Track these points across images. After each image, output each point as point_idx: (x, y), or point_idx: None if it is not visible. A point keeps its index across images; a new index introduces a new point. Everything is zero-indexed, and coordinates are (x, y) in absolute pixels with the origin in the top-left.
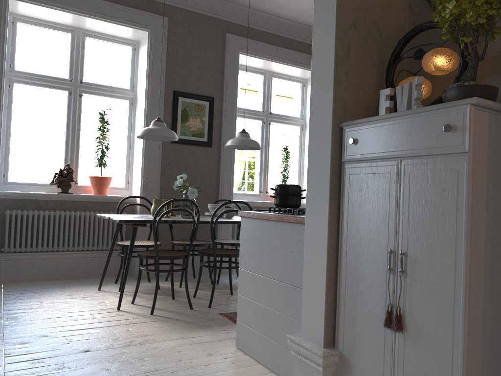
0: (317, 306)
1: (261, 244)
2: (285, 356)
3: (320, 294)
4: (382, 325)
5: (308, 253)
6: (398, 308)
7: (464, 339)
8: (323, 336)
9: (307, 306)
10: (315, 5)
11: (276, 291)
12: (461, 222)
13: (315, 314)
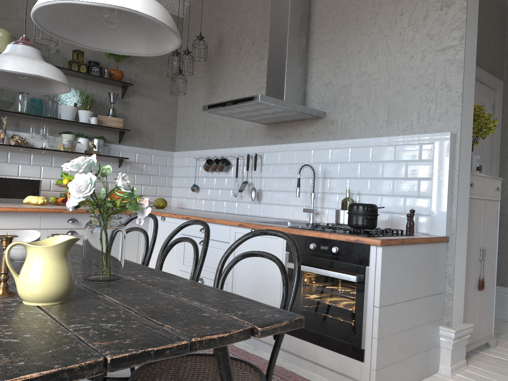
0: (460, 298)
1: (406, 270)
2: (427, 357)
3: (462, 288)
4: (475, 290)
5: (456, 263)
6: (483, 277)
7: (496, 279)
8: (462, 315)
9: (455, 301)
10: (464, 76)
11: (420, 308)
12: (496, 230)
13: (459, 303)
